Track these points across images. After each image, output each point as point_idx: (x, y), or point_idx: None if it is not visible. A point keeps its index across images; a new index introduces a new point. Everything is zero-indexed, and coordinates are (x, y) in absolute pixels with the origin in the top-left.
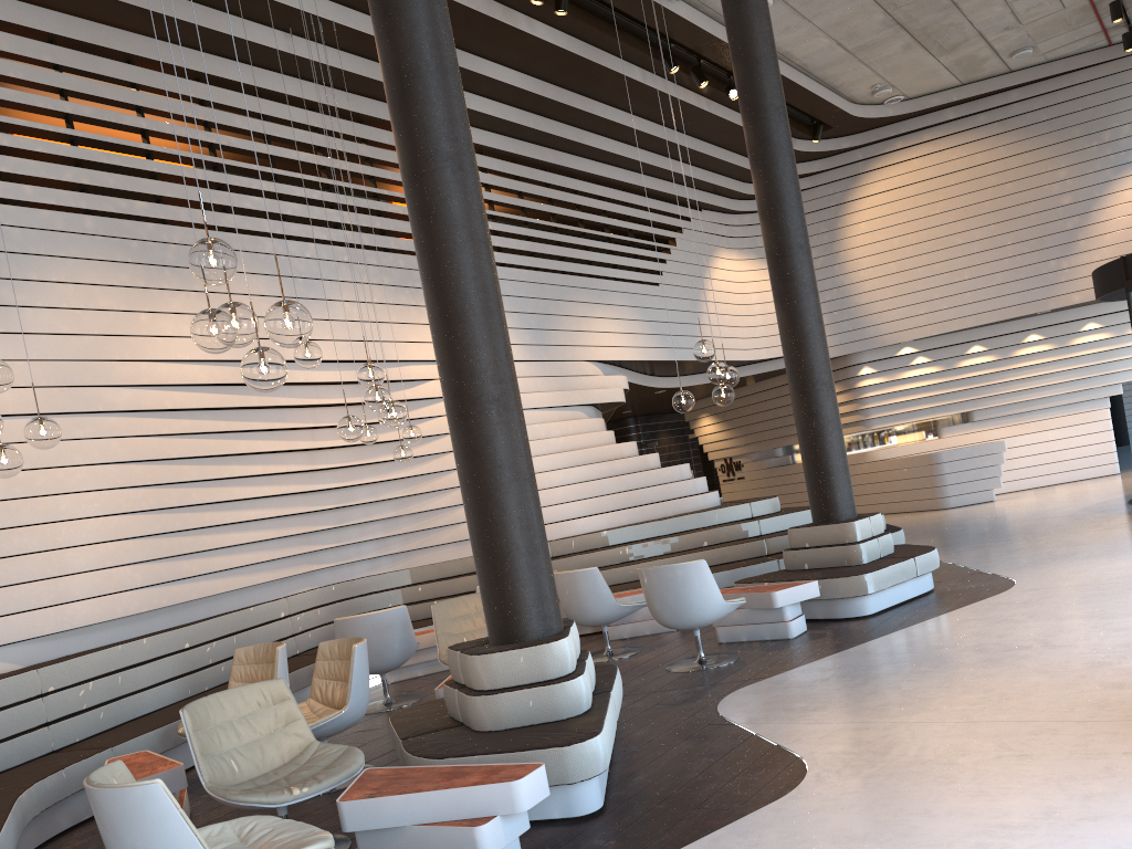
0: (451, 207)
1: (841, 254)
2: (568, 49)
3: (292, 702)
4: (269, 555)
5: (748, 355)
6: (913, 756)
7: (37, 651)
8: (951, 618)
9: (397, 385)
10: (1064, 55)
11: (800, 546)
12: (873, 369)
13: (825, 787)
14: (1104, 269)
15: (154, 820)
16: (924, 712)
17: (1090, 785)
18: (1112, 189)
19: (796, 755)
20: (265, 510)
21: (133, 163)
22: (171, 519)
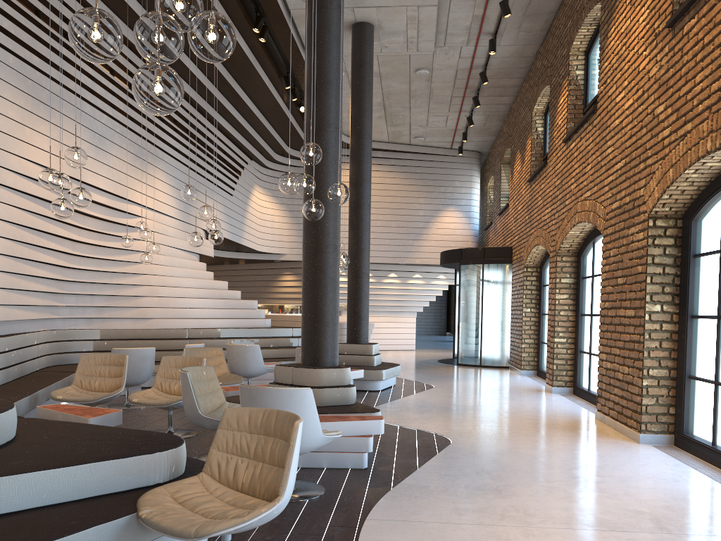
0: (335, 151)
1: None
2: (249, 56)
3: (216, 379)
4: (40, 302)
5: (259, 248)
6: (484, 434)
7: None
8: (423, 394)
9: (125, 214)
10: (432, 146)
11: (342, 353)
12: None
13: (464, 441)
14: (450, 251)
15: (306, 406)
16: (466, 422)
17: (561, 442)
18: (440, 214)
19: (432, 433)
20: (47, 272)
21: (36, 30)
22: (14, 264)
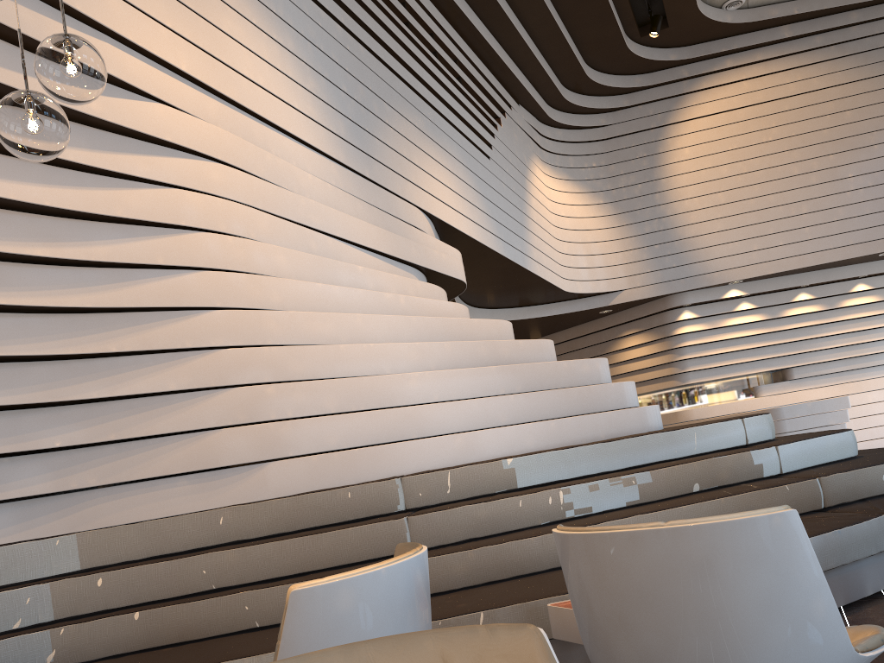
0: None
1: (663, 182)
2: None
3: None
4: None
5: (565, 285)
6: None
7: None
8: None
9: None
10: None
11: None
12: (695, 314)
13: None
14: None
15: None
16: None
17: None
18: None
19: None
20: None
21: None
22: None
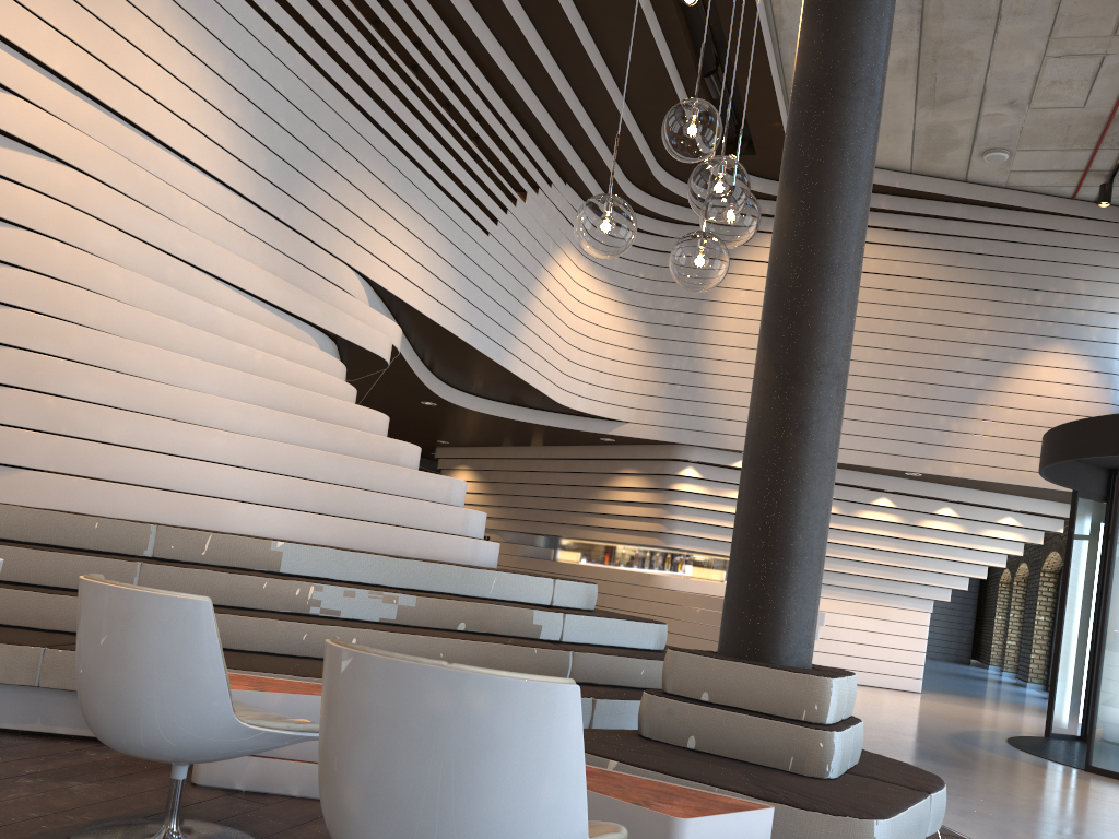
0: None
1: (708, 319)
2: None
3: None
4: None
5: (560, 396)
6: None
7: None
8: None
9: None
10: (1024, 187)
11: (689, 695)
12: (699, 474)
13: None
14: (1089, 424)
15: None
16: None
17: None
18: (1029, 360)
19: None
20: None
21: None
22: None
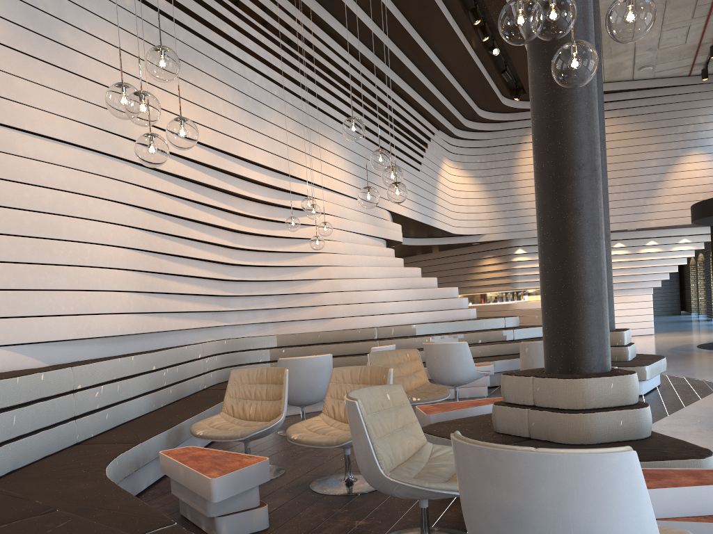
0: (582, 3)
1: (515, 175)
2: None
3: (409, 406)
4: (199, 307)
5: (453, 230)
6: None
7: (57, 353)
8: None
9: (293, 196)
10: (663, 76)
11: None
12: (524, 251)
13: None
14: (709, 201)
15: (623, 495)
16: None
17: None
18: (680, 161)
19: None
20: (204, 271)
21: None
22: (154, 261)
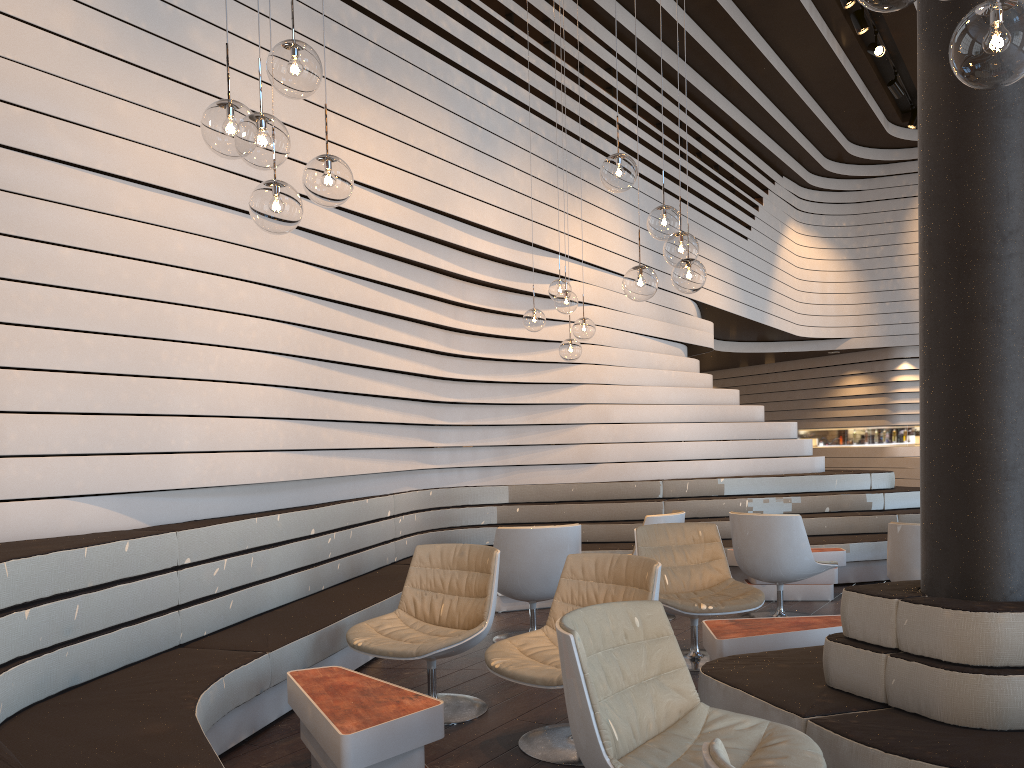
0: None
1: (903, 247)
2: None
3: (672, 640)
4: (390, 442)
5: (798, 330)
6: None
7: (164, 508)
8: None
9: (541, 277)
10: None
11: None
12: (913, 366)
13: None
14: None
15: None
16: None
17: None
18: None
19: None
20: (399, 388)
21: None
22: (320, 374)
